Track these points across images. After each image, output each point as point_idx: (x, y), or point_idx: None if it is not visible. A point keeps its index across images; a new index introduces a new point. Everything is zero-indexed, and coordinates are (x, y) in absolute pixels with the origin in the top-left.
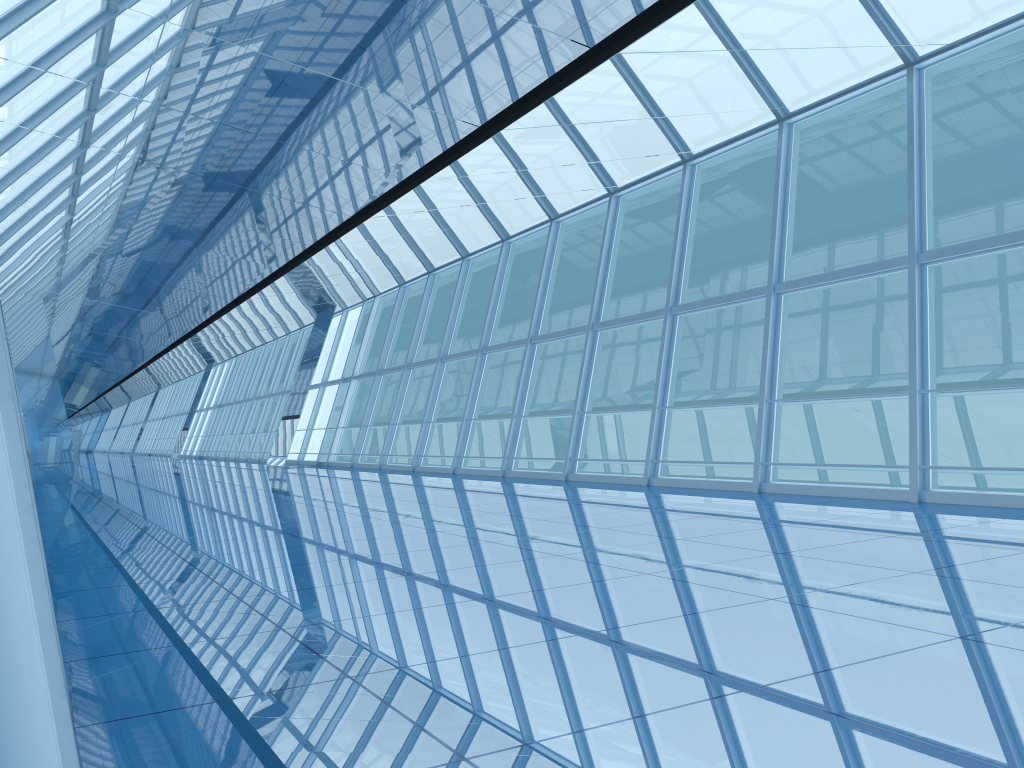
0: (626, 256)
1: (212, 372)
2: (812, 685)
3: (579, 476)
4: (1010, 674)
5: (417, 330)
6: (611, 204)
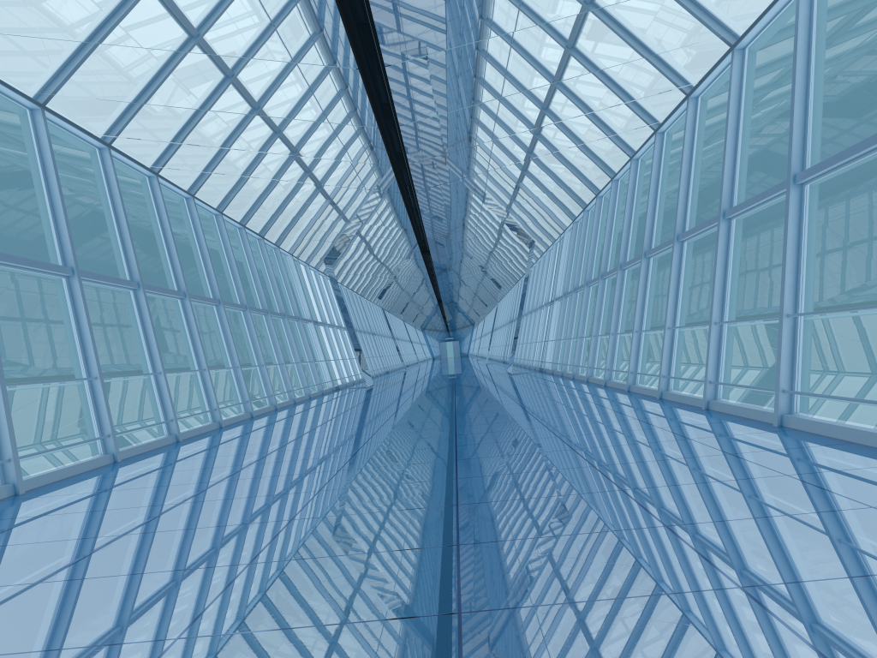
0: None
1: (501, 296)
2: (63, 585)
3: (634, 388)
4: (158, 594)
5: (579, 259)
6: (656, 140)
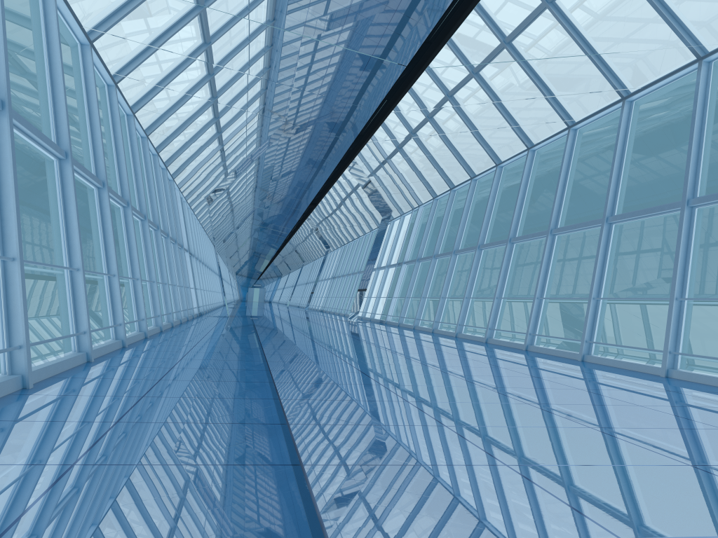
0: (632, 185)
1: (328, 254)
2: None
3: (535, 348)
4: None
5: (441, 230)
6: (569, 135)
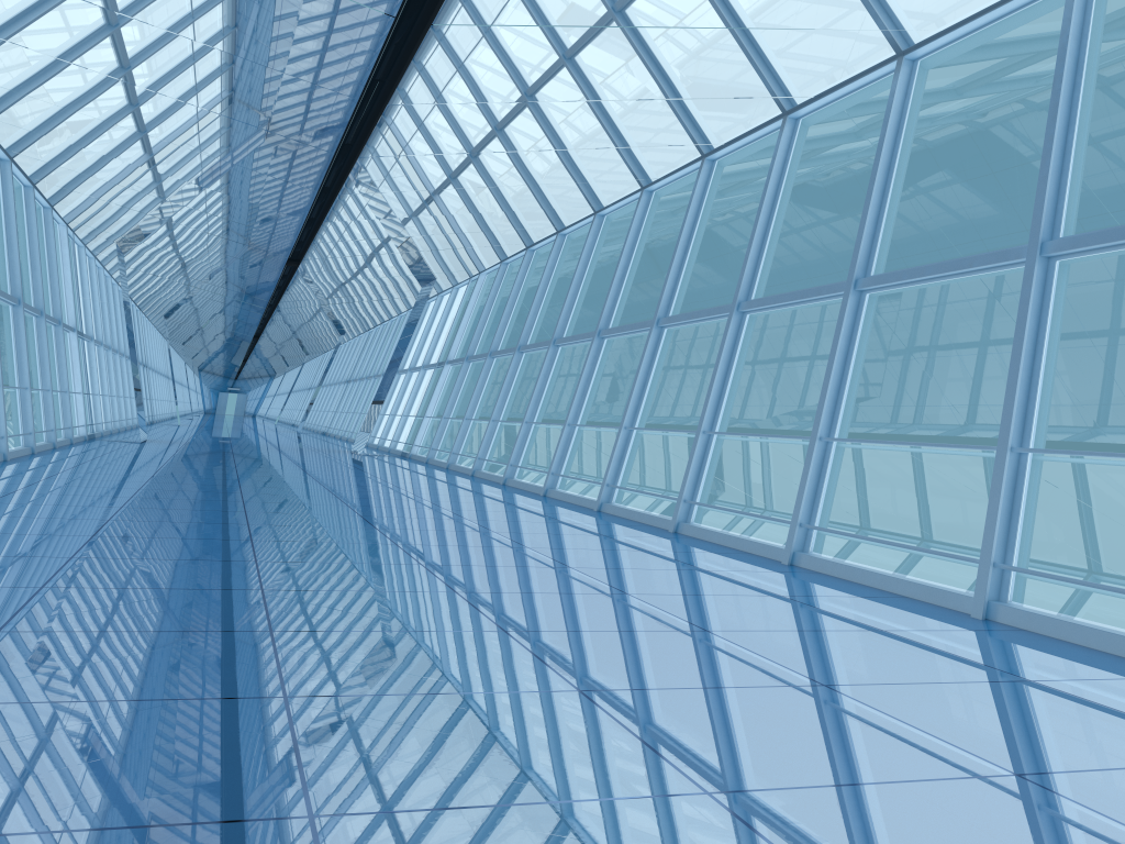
0: (816, 257)
1: (342, 344)
2: None
3: (612, 508)
4: None
5: (506, 313)
6: (702, 169)
